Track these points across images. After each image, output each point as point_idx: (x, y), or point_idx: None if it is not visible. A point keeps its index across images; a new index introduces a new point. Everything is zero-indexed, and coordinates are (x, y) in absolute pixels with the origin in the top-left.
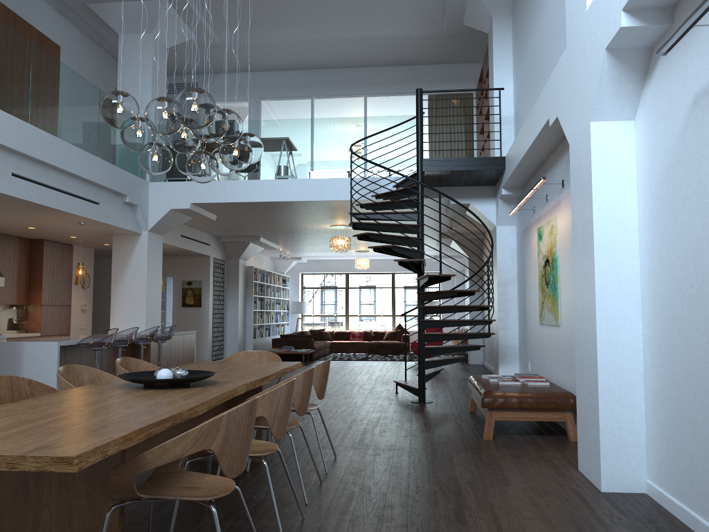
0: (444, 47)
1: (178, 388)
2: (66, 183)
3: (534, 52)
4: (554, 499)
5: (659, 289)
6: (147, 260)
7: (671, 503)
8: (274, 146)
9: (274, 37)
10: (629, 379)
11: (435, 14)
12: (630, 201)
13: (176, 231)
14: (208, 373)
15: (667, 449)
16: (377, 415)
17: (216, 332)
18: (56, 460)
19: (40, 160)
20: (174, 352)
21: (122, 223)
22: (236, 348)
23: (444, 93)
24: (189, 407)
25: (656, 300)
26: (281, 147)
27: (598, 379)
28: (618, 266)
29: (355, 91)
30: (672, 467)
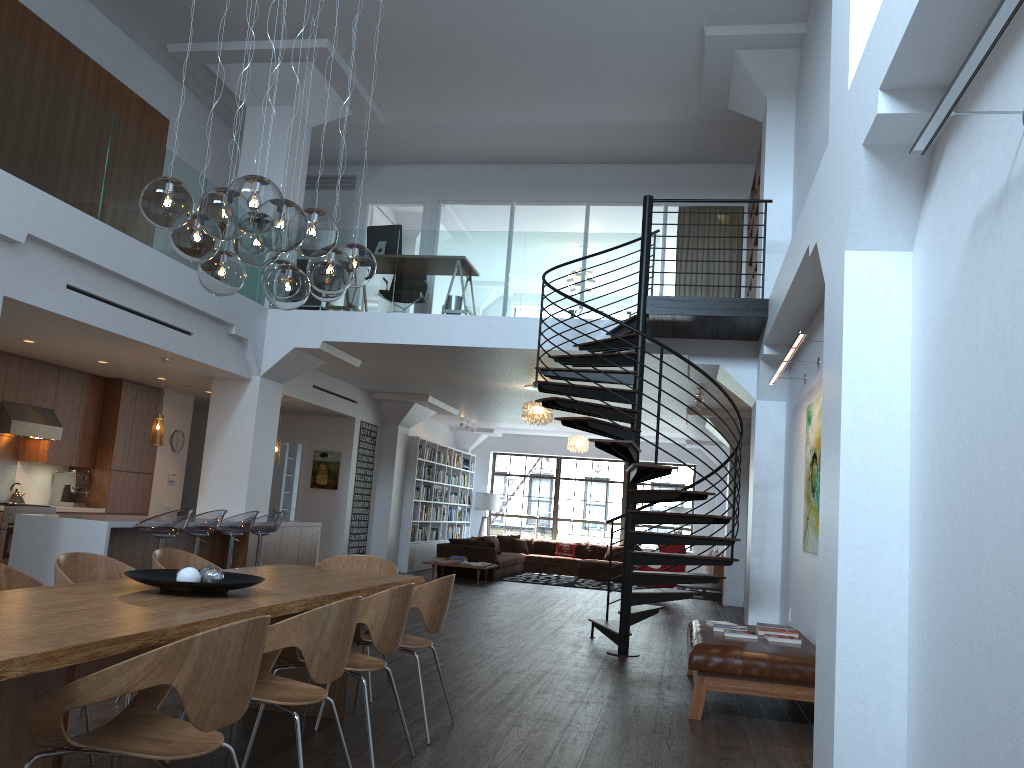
0: (702, 140)
1: (201, 597)
2: (144, 302)
3: (815, 150)
4: None
5: (929, 506)
6: (256, 416)
7: None
8: (443, 268)
9: (461, 118)
10: (884, 642)
11: (687, 92)
12: (900, 372)
13: (307, 380)
14: (257, 579)
15: (928, 758)
16: (546, 667)
17: (356, 528)
18: None
19: (109, 269)
20: (284, 551)
21: (224, 363)
22: (384, 552)
23: (701, 205)
24: (182, 623)
25: (925, 523)
26: (453, 269)
27: (836, 638)
28: (877, 468)
29: (574, 197)
30: None
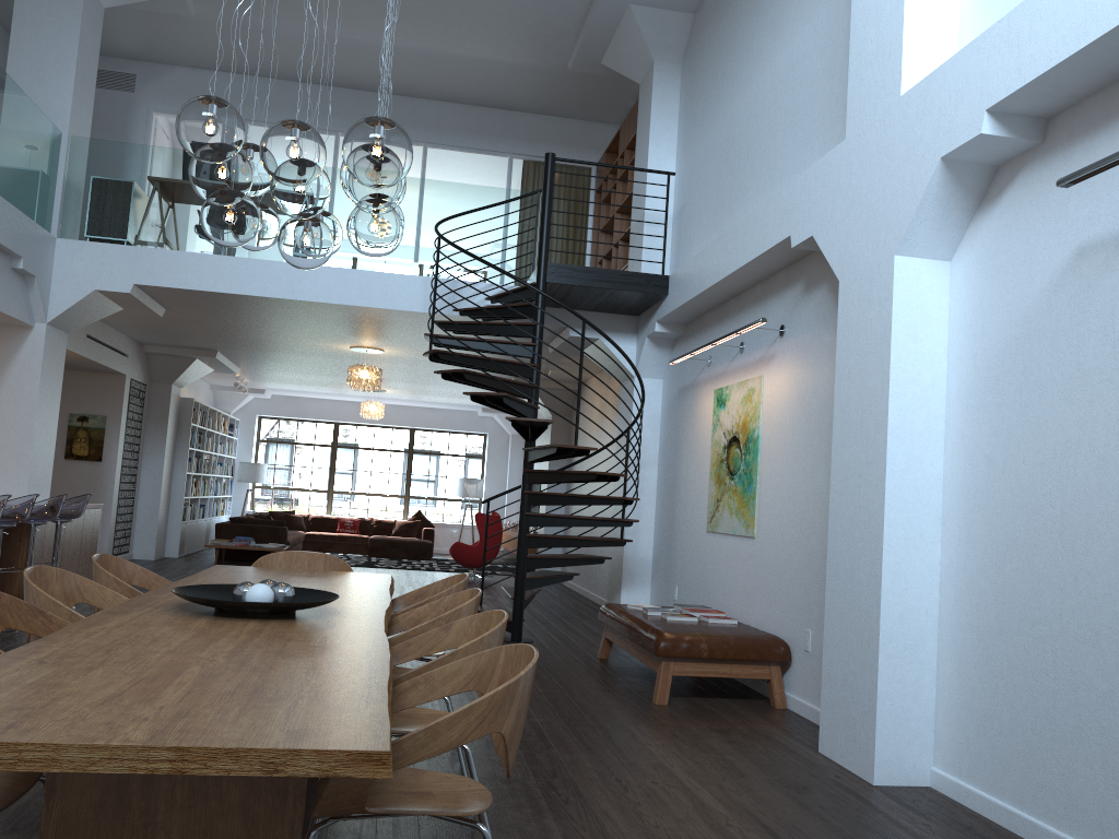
0: (560, 91)
1: (292, 619)
2: None
3: (731, 128)
4: (822, 797)
5: (982, 502)
6: (41, 374)
7: (984, 802)
8: None
9: (294, 25)
10: (919, 625)
11: (562, 39)
12: (937, 375)
13: (81, 328)
14: (316, 592)
15: (978, 726)
16: None
17: (123, 507)
18: (357, 757)
19: None
20: (68, 540)
21: (7, 305)
22: (153, 535)
23: None
24: (388, 657)
25: (975, 517)
26: None
27: (880, 623)
28: (916, 464)
29: (410, 135)
30: (988, 751)
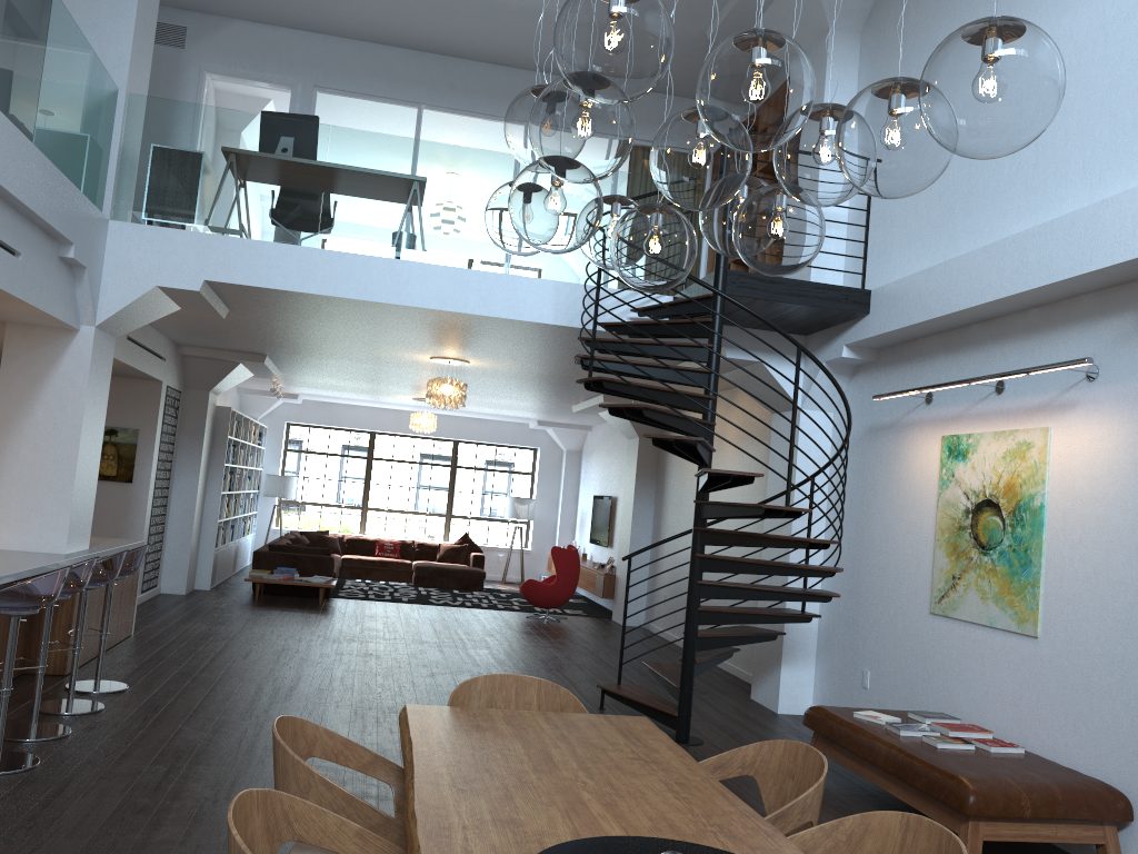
0: (686, 65)
1: None
2: None
3: None
4: None
5: None
6: (87, 390)
7: None
8: (399, 191)
9: None
10: None
11: (710, 0)
12: None
13: None
14: None
15: None
16: None
17: (154, 535)
18: None
19: None
20: None
21: (52, 304)
22: (185, 566)
23: None
24: None
25: None
26: (413, 195)
27: None
28: None
29: (505, 111)
30: None
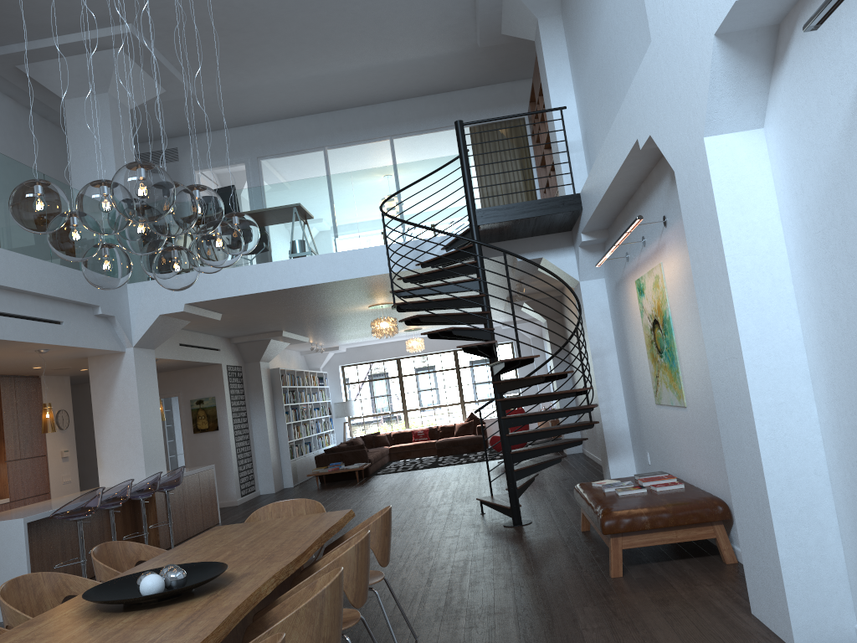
0: (481, 65)
1: (172, 604)
2: (10, 303)
3: (599, 56)
4: None
5: (838, 358)
6: (137, 384)
7: None
8: (283, 217)
9: (266, 79)
10: (810, 486)
11: (464, 25)
12: (774, 240)
13: (173, 340)
14: (218, 565)
15: None
16: (463, 555)
17: (242, 459)
18: None
19: None
20: (188, 498)
21: (97, 342)
22: (270, 474)
23: (488, 123)
24: None
25: (836, 374)
26: (292, 217)
27: (768, 492)
28: (772, 331)
29: (378, 134)
30: None
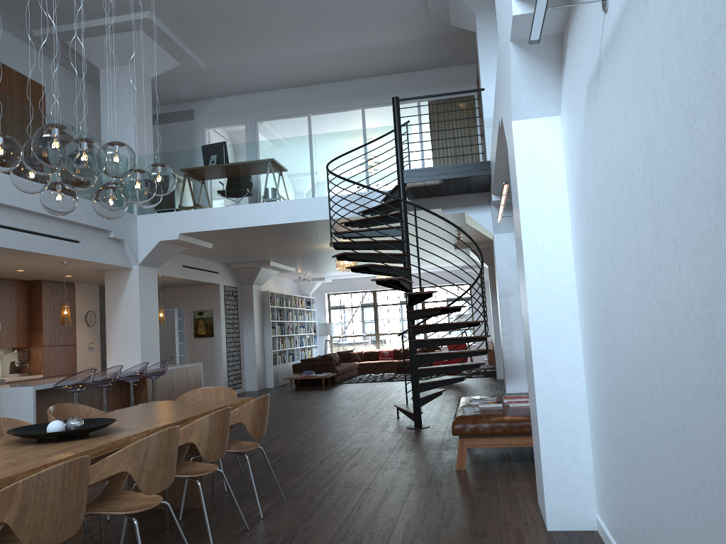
0: (437, 50)
1: (64, 442)
2: (37, 224)
3: None
4: (488, 542)
5: (587, 302)
6: (140, 294)
7: None
8: (259, 169)
9: (260, 57)
10: (570, 403)
11: (419, 17)
12: (561, 205)
13: (177, 262)
14: (112, 420)
15: (605, 483)
16: (361, 445)
17: (231, 362)
18: None
19: (4, 204)
20: (176, 387)
21: (109, 259)
22: (255, 376)
23: (444, 98)
24: (30, 468)
25: (586, 314)
26: (266, 169)
27: (536, 404)
28: (552, 277)
29: (352, 104)
30: (609, 503)
